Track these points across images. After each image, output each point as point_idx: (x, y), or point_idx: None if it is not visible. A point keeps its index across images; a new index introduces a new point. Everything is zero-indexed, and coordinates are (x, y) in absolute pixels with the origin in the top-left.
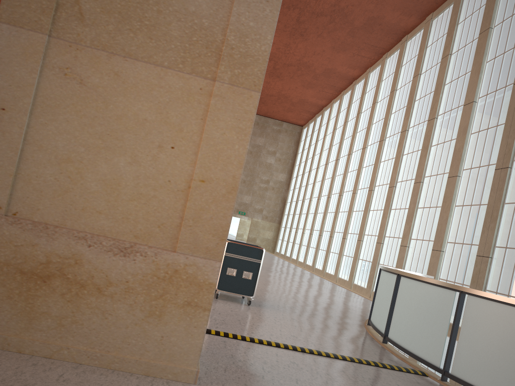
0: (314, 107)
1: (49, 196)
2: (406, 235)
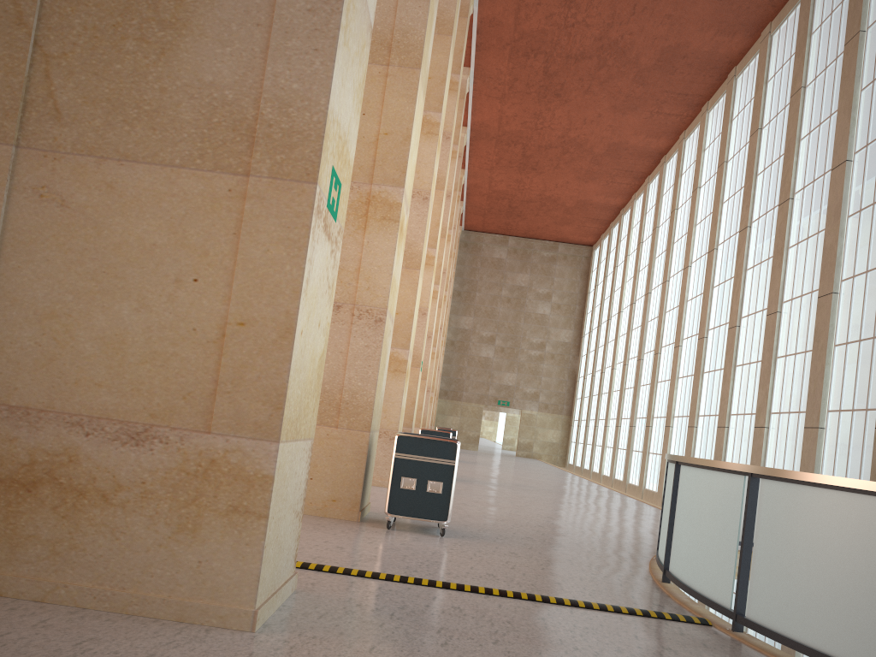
0: (605, 211)
1: (29, 369)
2: (762, 407)
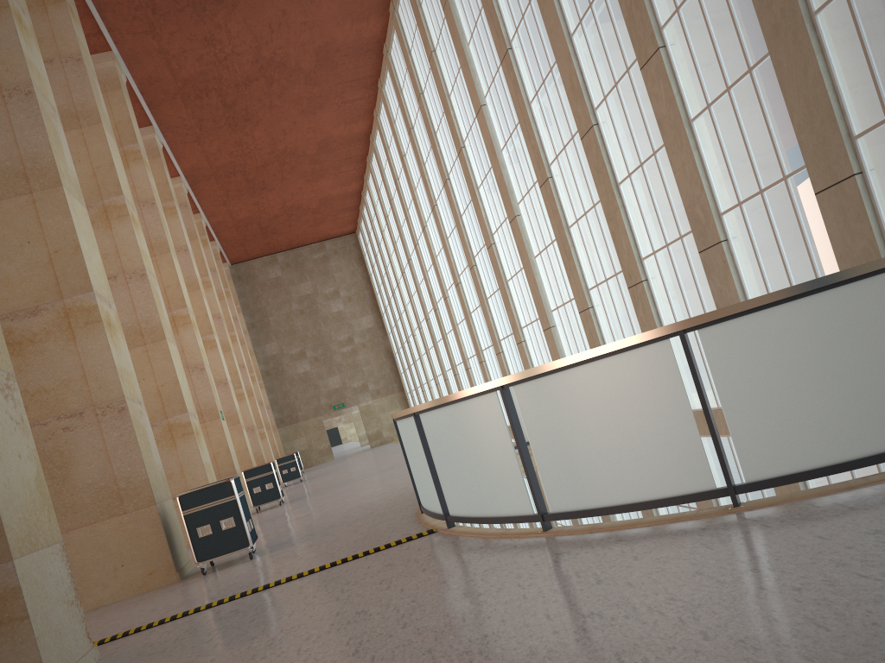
0: (348, 199)
1: None
2: (514, 326)
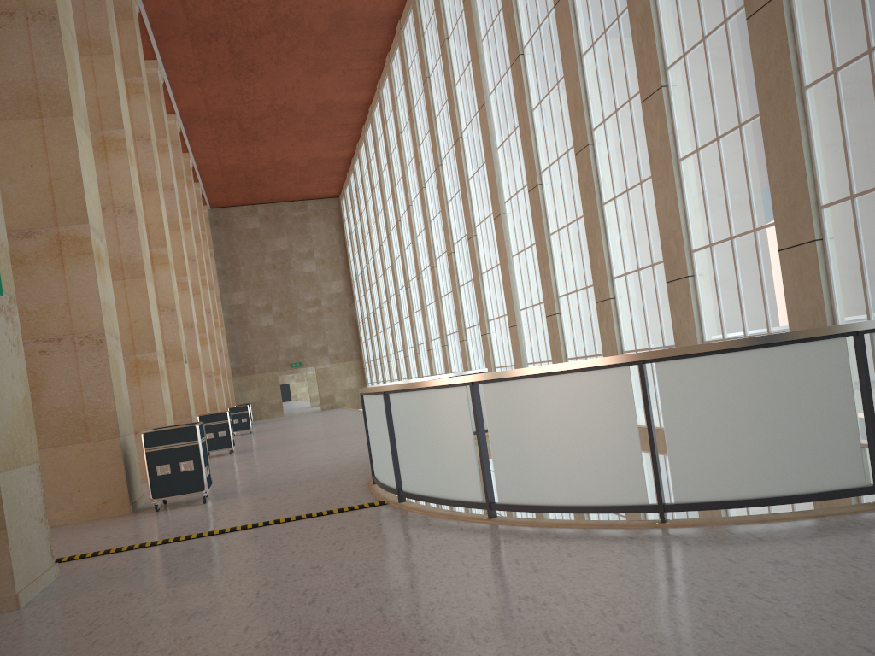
0: (338, 164)
1: None
2: (482, 318)
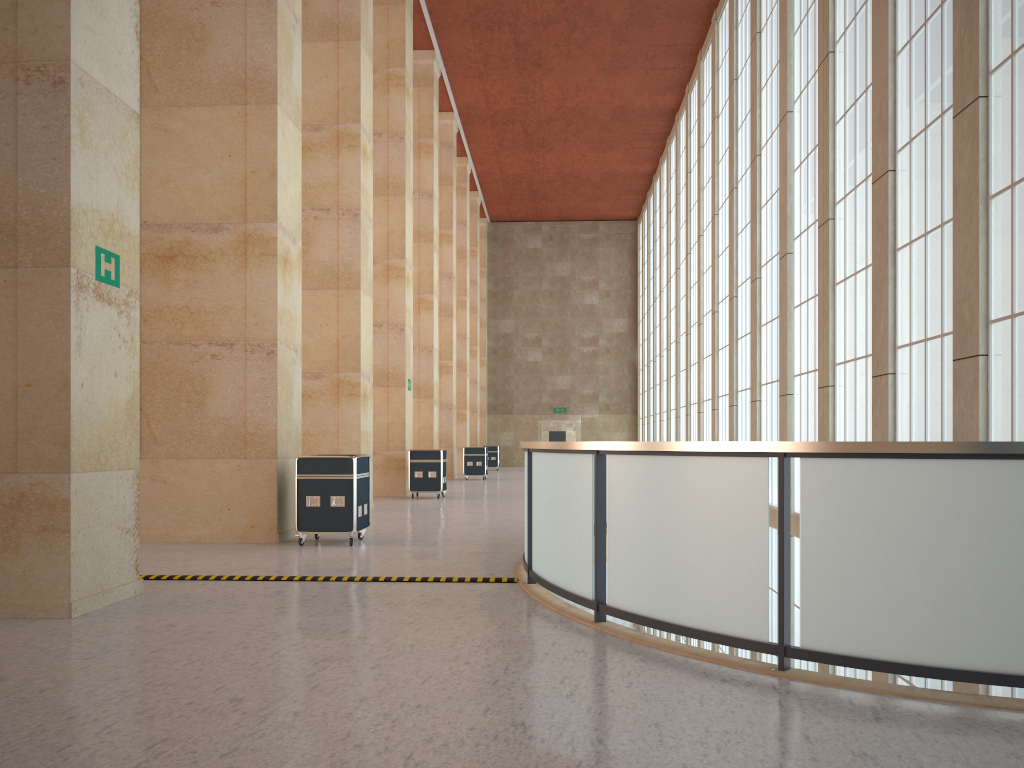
0: (636, 181)
1: None
2: (754, 380)
